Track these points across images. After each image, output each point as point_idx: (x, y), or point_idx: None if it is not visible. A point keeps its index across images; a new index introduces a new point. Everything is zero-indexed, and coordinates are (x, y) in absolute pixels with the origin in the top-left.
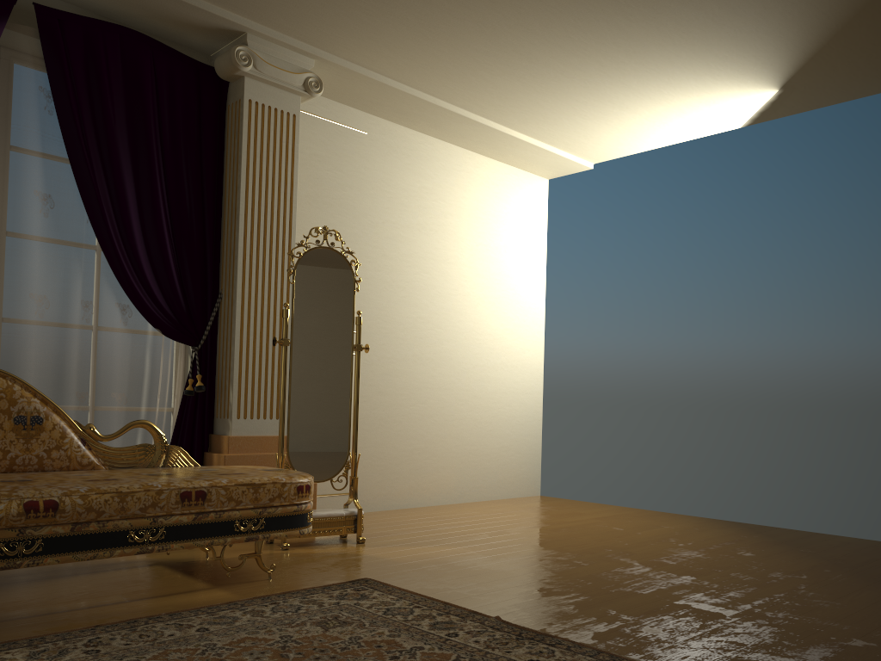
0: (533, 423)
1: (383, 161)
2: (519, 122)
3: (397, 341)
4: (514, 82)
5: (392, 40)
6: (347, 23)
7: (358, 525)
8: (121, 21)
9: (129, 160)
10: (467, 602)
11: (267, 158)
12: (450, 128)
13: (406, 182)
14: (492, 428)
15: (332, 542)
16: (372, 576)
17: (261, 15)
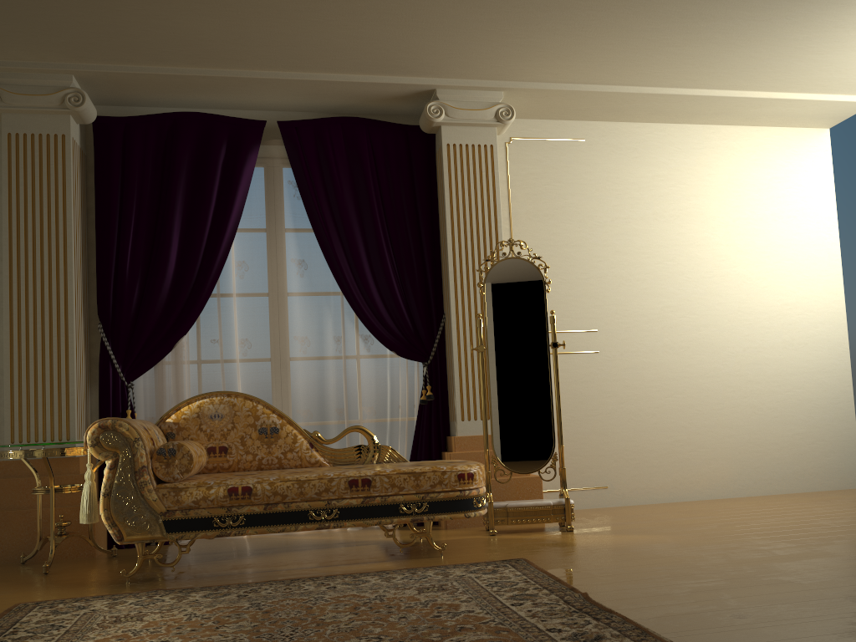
0: (840, 404)
1: (605, 161)
2: (746, 81)
3: (642, 333)
4: (707, 45)
5: (558, 51)
6: (509, 52)
7: (566, 514)
8: (348, 112)
9: (357, 219)
10: (583, 580)
11: (469, 190)
12: (673, 110)
13: (635, 175)
14: (778, 414)
15: (544, 530)
16: (532, 557)
17: (439, 71)
